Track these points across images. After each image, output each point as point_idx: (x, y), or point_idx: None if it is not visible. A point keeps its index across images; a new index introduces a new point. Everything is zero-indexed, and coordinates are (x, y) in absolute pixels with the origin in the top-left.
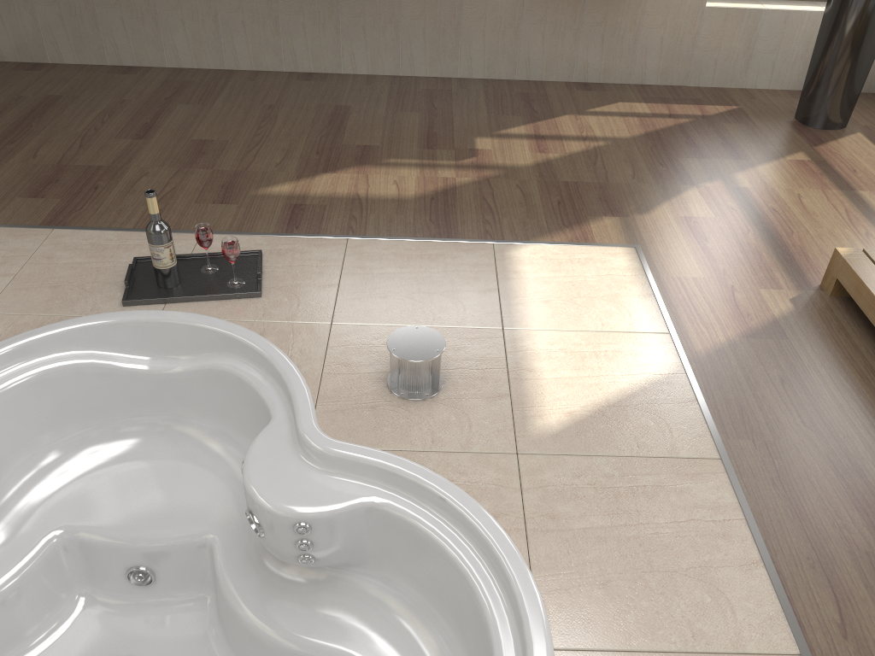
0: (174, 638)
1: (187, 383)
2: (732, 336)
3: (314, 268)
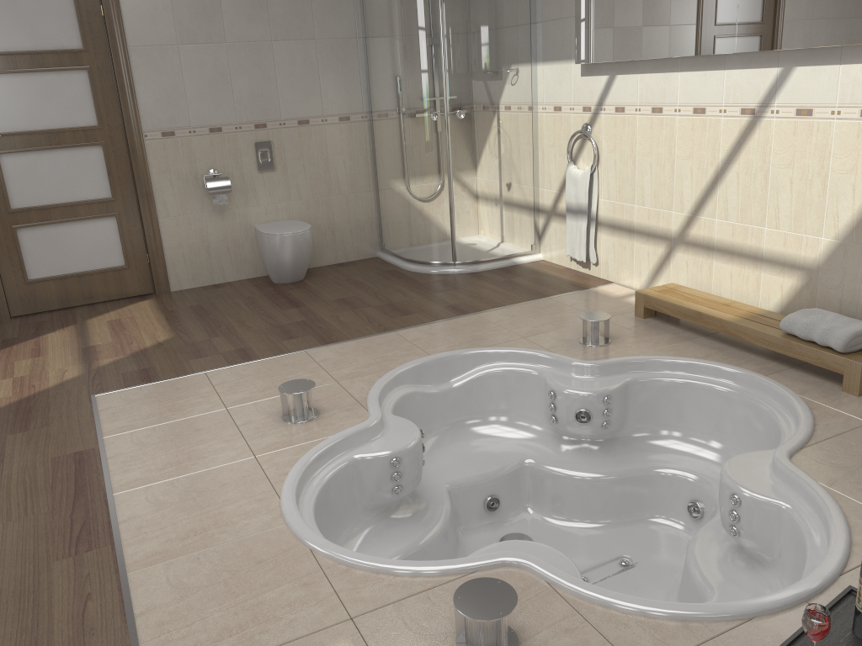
0: None
1: None
2: None
3: None
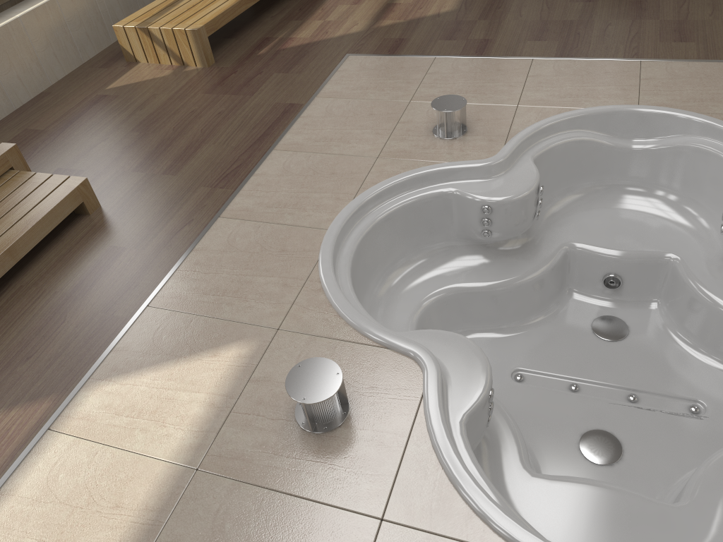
0: (563, 472)
1: None
2: (0, 413)
3: None
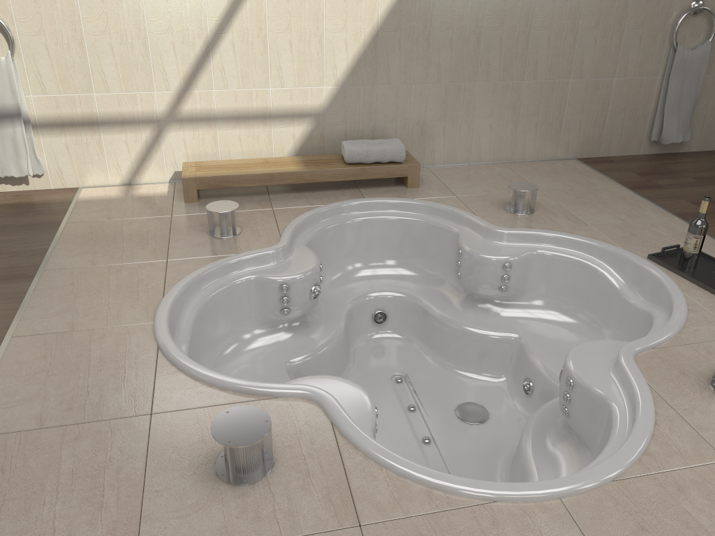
0: (510, 425)
1: (637, 317)
2: None
3: None
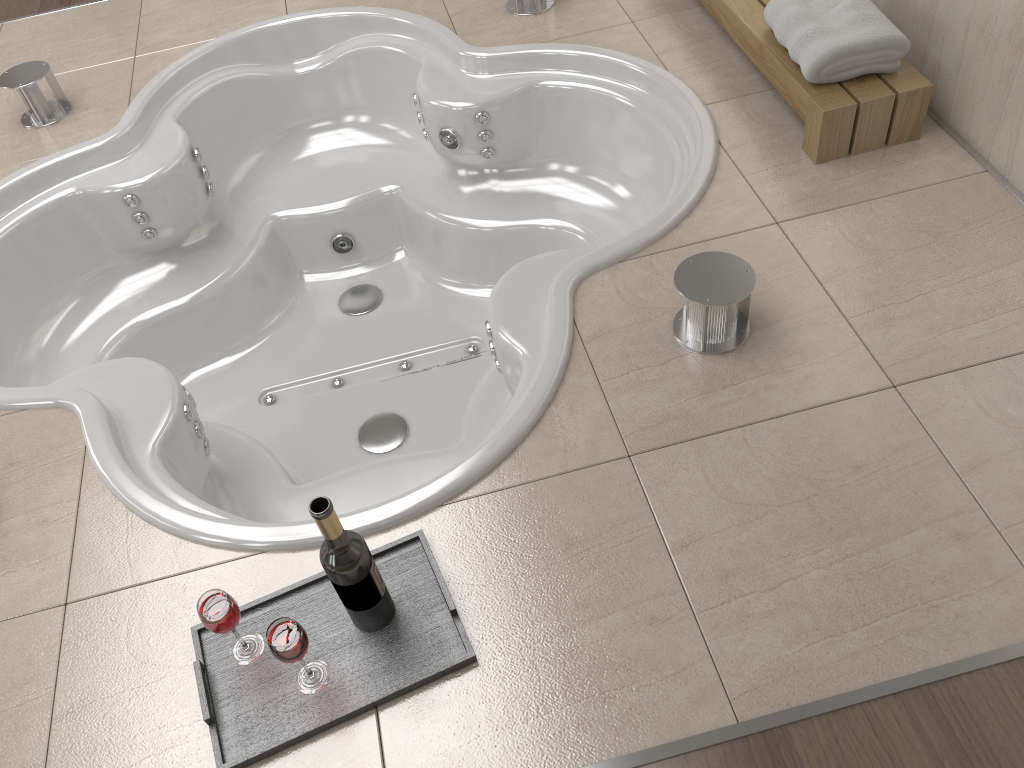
0: None
1: None
2: None
3: (101, 760)
